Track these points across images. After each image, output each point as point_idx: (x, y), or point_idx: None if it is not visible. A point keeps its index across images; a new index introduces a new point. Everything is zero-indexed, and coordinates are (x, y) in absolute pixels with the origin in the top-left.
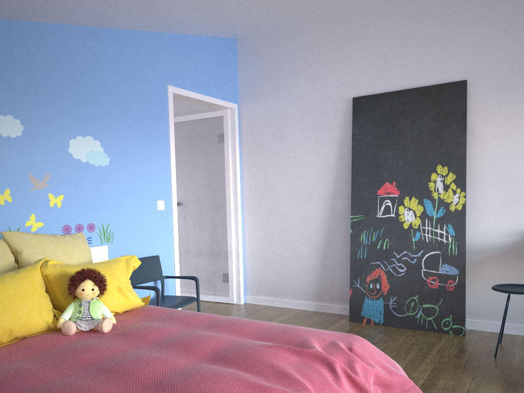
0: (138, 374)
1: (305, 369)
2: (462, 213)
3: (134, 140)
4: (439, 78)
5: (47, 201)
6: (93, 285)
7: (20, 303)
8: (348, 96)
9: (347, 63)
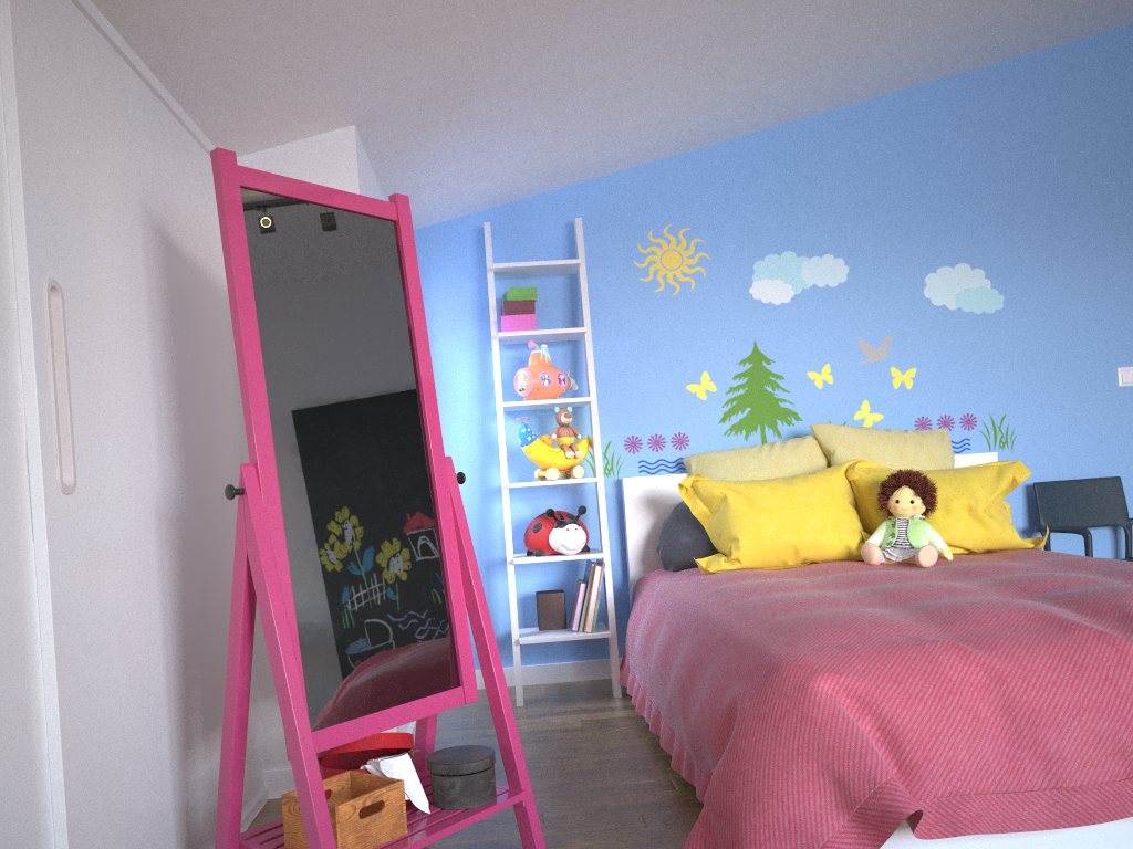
0: (904, 594)
1: None
2: None
3: (1059, 256)
4: None
5: (888, 379)
6: (912, 495)
7: (808, 514)
8: None
9: None
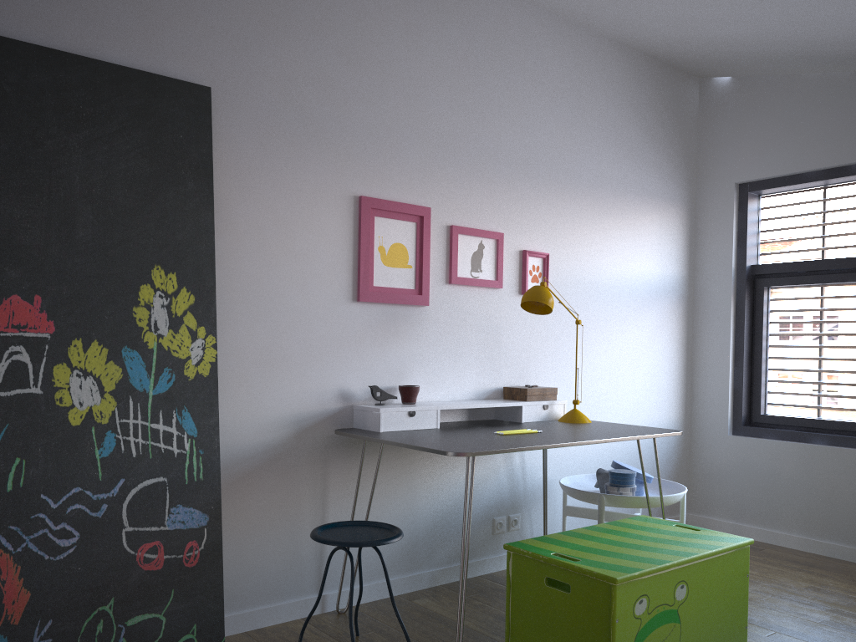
0: None
1: None
2: (211, 383)
3: None
4: (147, 58)
5: None
6: None
7: None
8: None
9: None
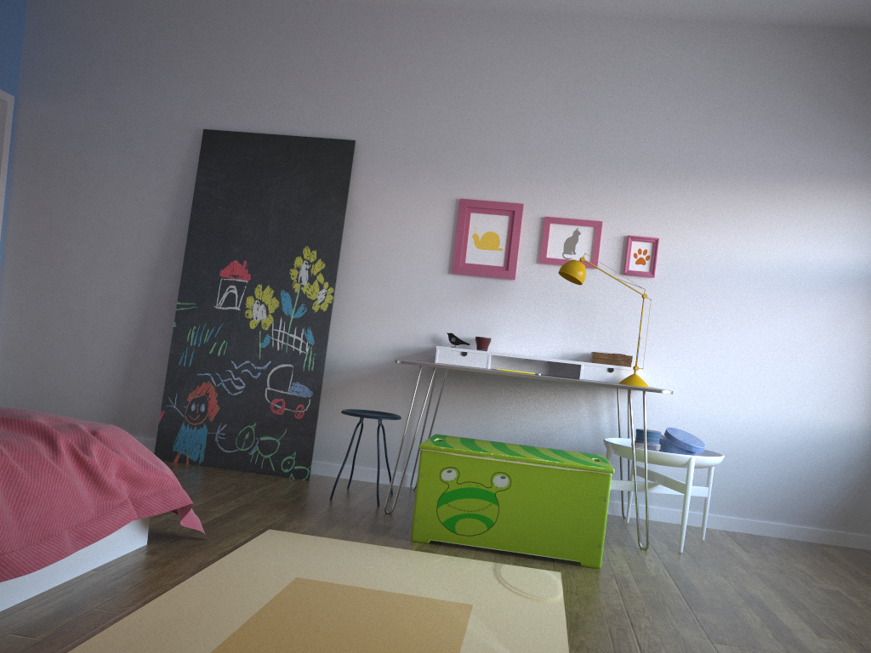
0: None
1: (8, 437)
2: (327, 315)
3: None
4: (323, 130)
5: None
6: None
7: None
8: (198, 126)
9: (202, 77)
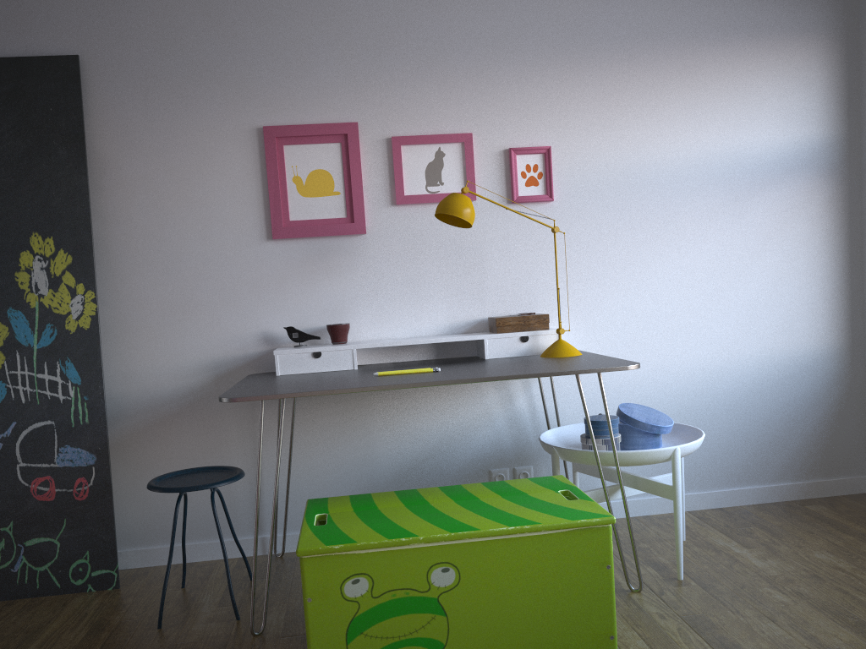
0: None
1: None
2: (92, 335)
3: None
4: (21, 44)
5: None
6: None
7: None
8: None
9: None
